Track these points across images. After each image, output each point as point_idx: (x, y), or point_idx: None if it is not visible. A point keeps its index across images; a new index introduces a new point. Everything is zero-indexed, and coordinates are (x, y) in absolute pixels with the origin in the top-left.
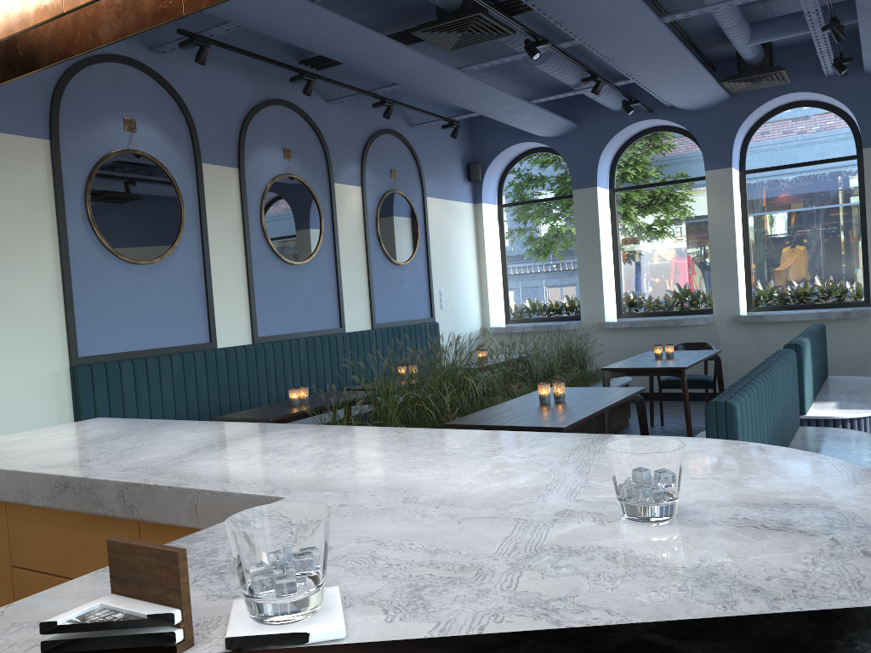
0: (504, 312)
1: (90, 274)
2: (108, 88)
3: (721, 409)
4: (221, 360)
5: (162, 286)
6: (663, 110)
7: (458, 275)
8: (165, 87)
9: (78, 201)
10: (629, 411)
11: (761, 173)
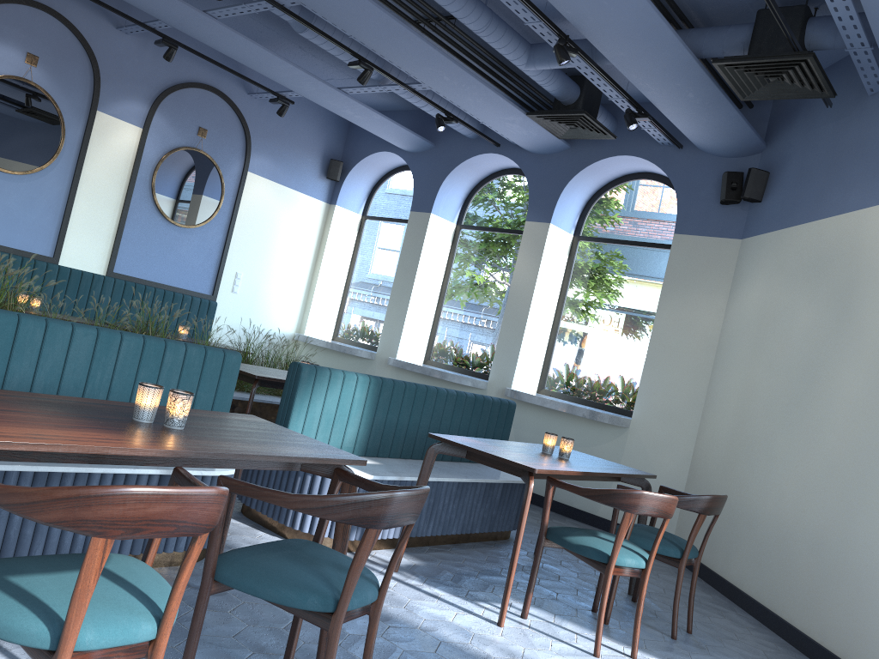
0: (335, 328)
1: None
2: None
3: None
4: None
5: None
6: (509, 146)
7: (275, 268)
8: None
9: None
10: None
11: (594, 243)
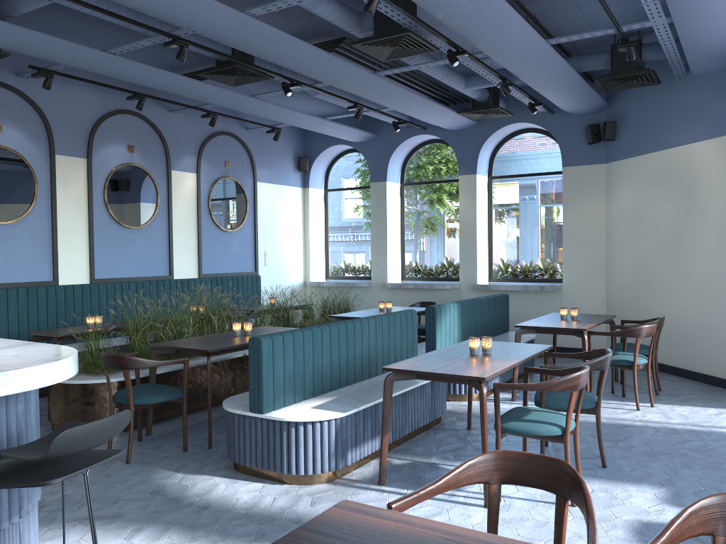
0: (325, 270)
1: None
2: None
3: (255, 341)
4: (60, 293)
5: (16, 239)
6: (433, 128)
7: (284, 241)
8: (28, 101)
9: None
10: None
11: (503, 179)
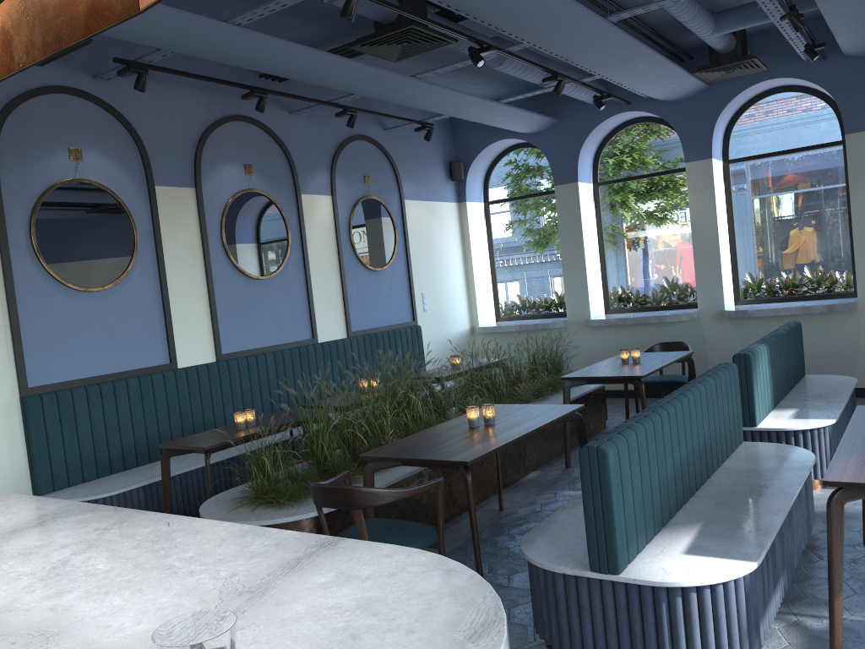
0: (494, 310)
1: (38, 305)
2: (51, 119)
3: (594, 454)
4: (182, 380)
5: (117, 311)
6: (641, 101)
7: (443, 276)
8: (112, 113)
9: (23, 234)
10: (604, 414)
11: (745, 162)
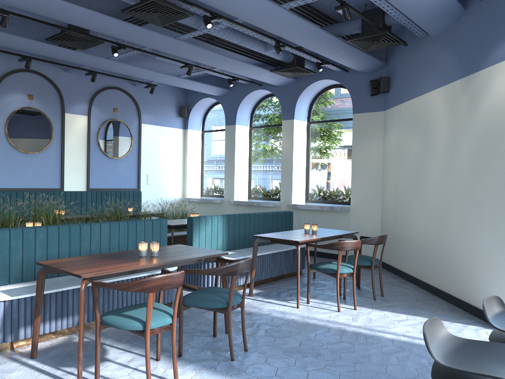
0: (200, 190)
1: None
2: None
3: None
4: None
5: None
6: (266, 84)
7: (165, 167)
8: None
9: None
10: None
11: (317, 124)
